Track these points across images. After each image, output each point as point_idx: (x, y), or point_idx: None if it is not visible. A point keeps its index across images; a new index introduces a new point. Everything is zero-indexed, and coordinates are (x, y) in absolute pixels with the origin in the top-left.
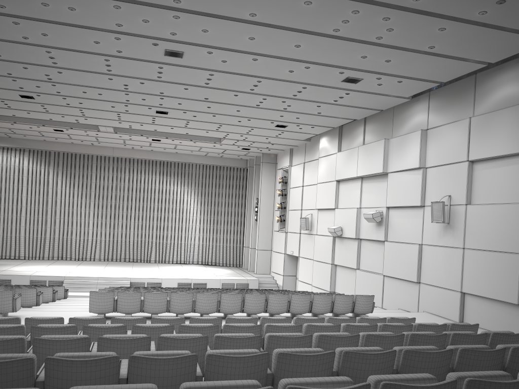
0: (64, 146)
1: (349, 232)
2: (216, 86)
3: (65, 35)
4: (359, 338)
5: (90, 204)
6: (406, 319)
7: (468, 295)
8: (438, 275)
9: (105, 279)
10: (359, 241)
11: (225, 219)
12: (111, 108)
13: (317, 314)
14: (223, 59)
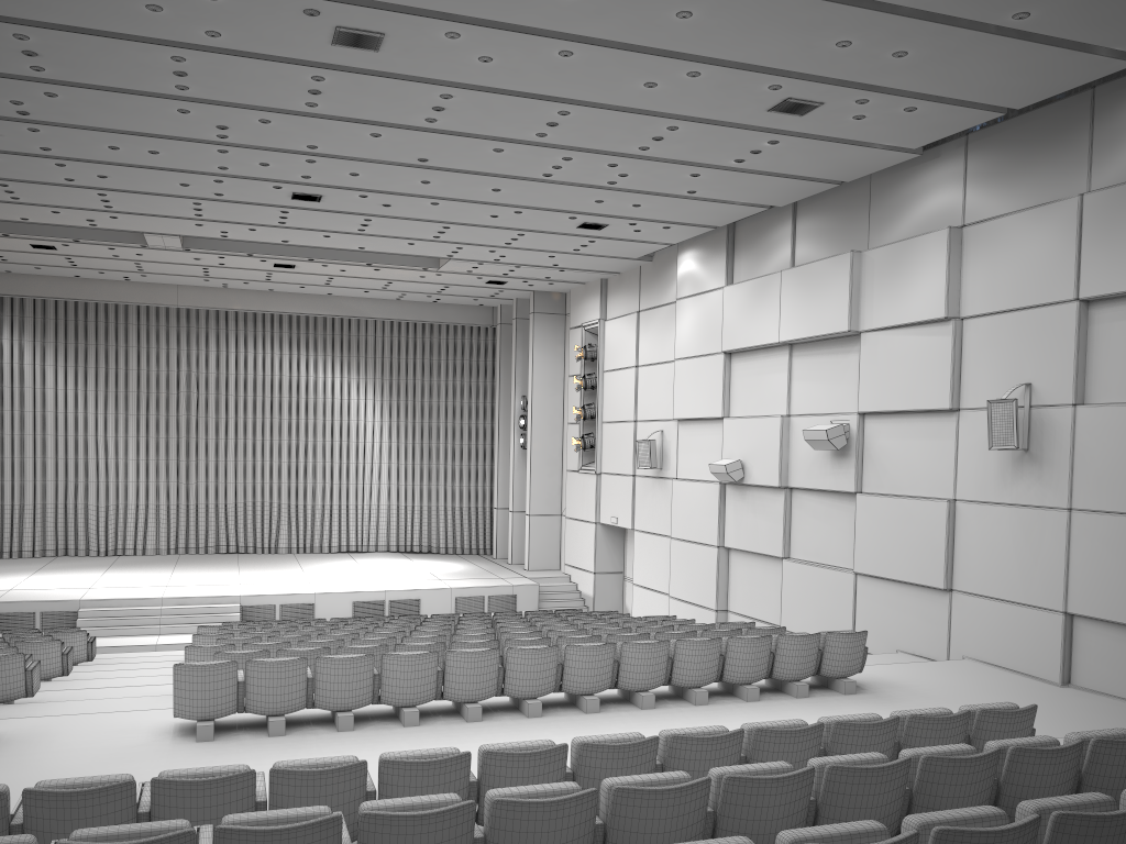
0: (58, 286)
1: (762, 472)
2: (452, 128)
3: None
4: (1038, 827)
5: (129, 422)
6: (1019, 712)
7: (1082, 620)
8: (1000, 572)
9: (180, 603)
10: (787, 493)
11: (448, 445)
12: (181, 188)
13: (734, 685)
14: (484, 53)
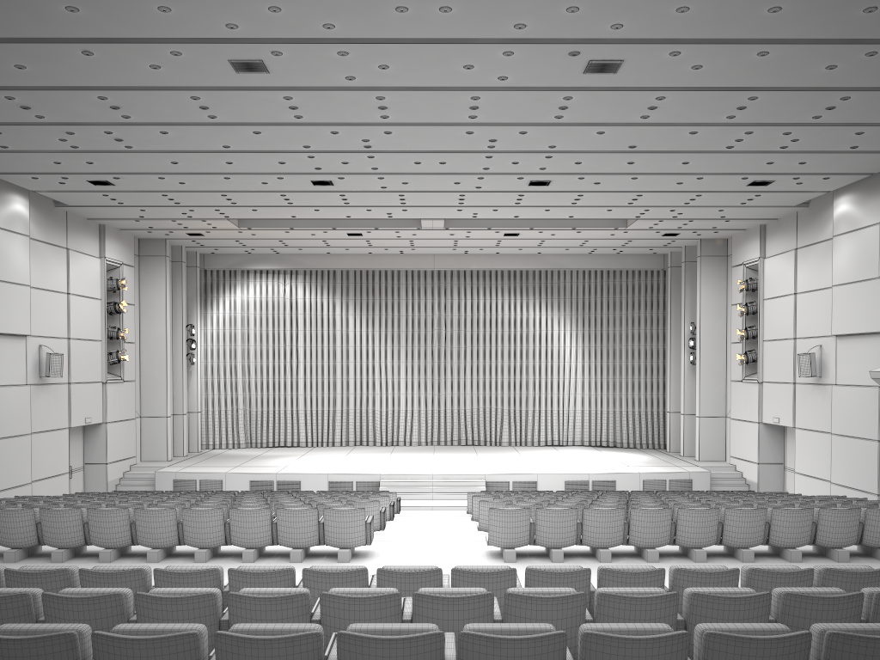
0: (358, 260)
1: None
2: (660, 121)
3: (417, 62)
4: None
5: (400, 352)
6: None
7: None
8: None
9: (444, 478)
10: None
11: (628, 363)
12: (453, 185)
13: None
14: (696, 63)
